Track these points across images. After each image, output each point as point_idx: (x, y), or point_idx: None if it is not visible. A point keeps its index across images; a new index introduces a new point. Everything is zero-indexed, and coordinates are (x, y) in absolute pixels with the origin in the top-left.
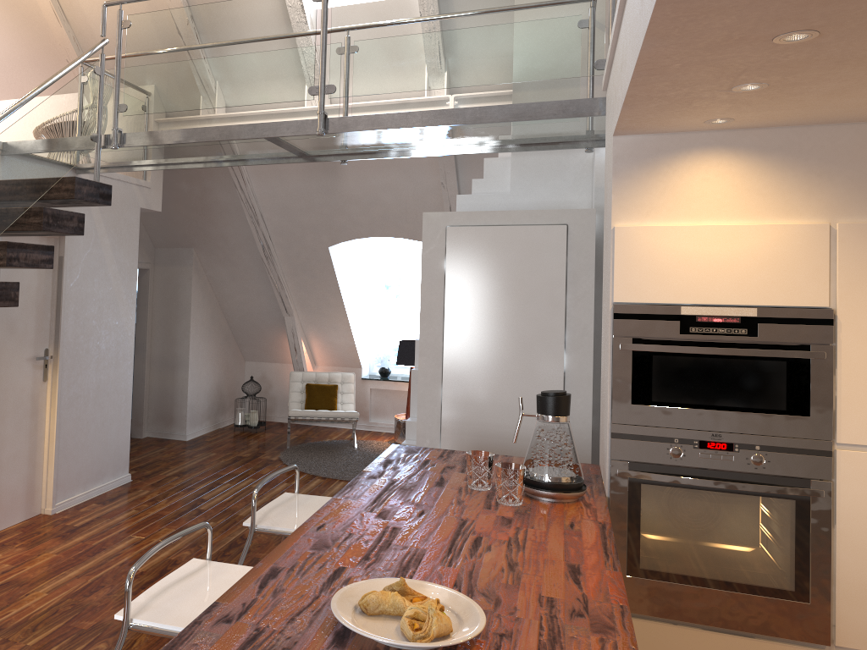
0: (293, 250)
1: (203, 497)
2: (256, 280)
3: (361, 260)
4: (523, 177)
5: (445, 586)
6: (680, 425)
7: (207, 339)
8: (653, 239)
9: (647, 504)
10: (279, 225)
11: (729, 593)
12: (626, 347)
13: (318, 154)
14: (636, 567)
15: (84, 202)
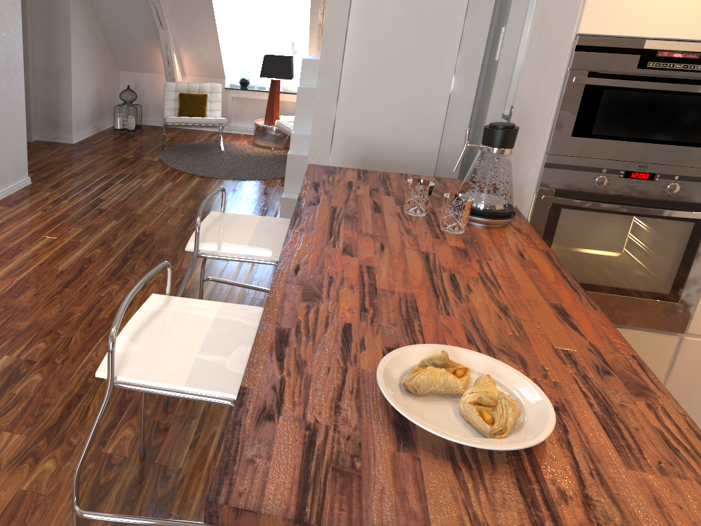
0: None
1: (101, 197)
2: None
3: None
4: None
5: (479, 353)
6: (612, 157)
7: (86, 51)
8: None
9: (562, 226)
10: None
11: (614, 296)
12: (581, 81)
13: None
14: None
15: None
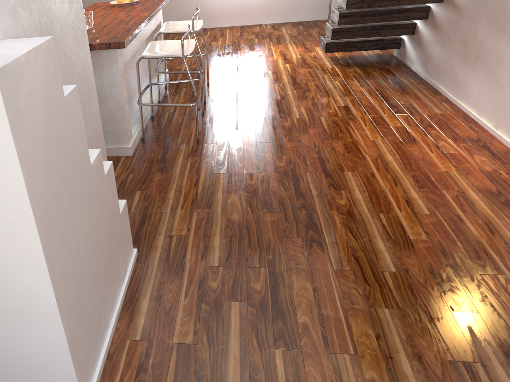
0: None
1: None
2: None
3: None
4: None
5: (115, 3)
6: None
7: None
8: None
9: None
10: None
11: None
12: None
13: None
14: None
15: None
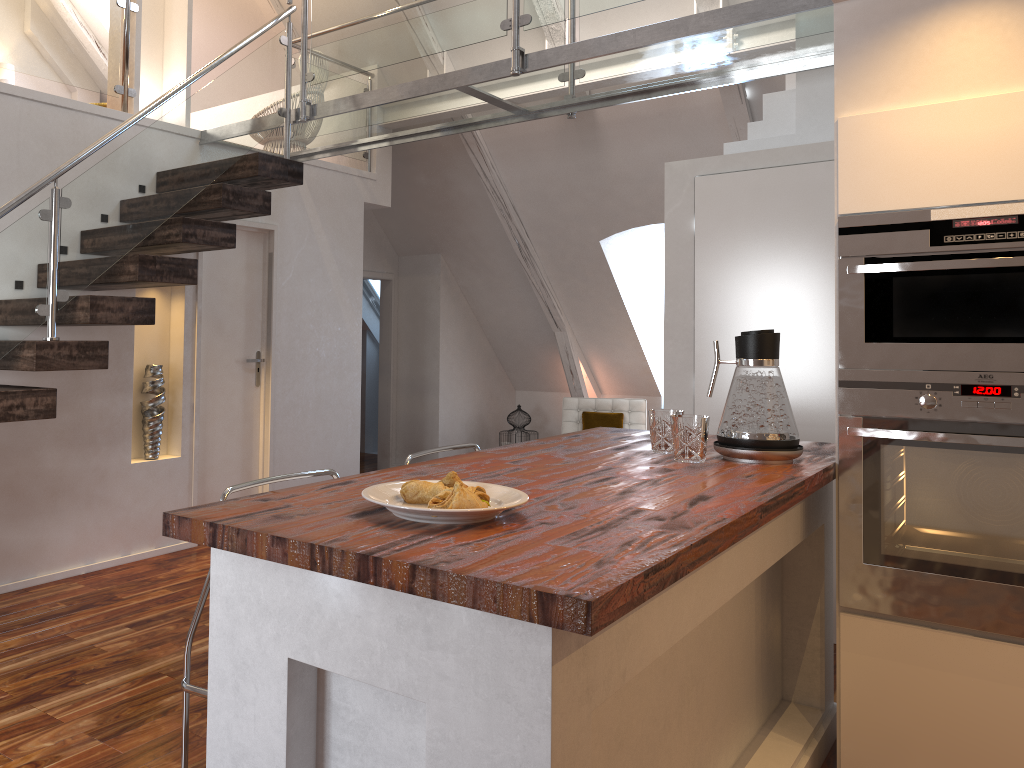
0: (556, 247)
1: None
2: (516, 288)
3: (654, 261)
4: (813, 110)
5: (507, 487)
6: (933, 366)
7: (462, 361)
8: (890, 128)
9: (889, 471)
10: (536, 218)
11: (1009, 588)
12: (856, 270)
13: (539, 109)
14: (876, 552)
15: (272, 181)
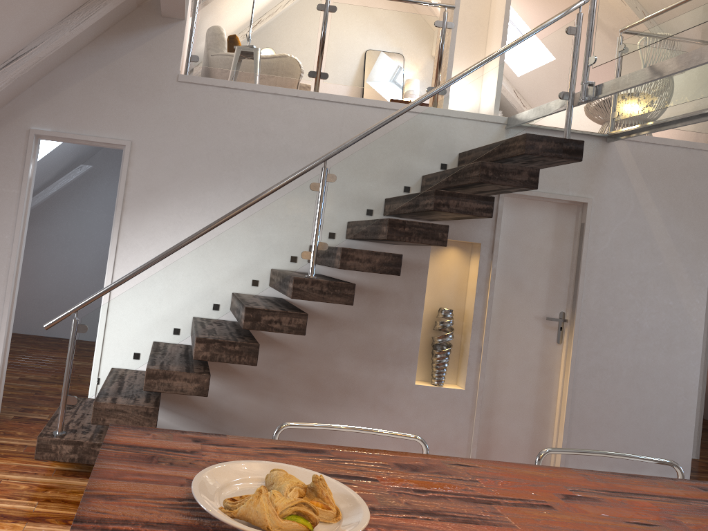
0: None
1: None
2: None
3: None
4: None
5: (368, 517)
6: None
7: None
8: None
9: None
10: None
11: None
12: None
13: None
14: None
15: (545, 159)
